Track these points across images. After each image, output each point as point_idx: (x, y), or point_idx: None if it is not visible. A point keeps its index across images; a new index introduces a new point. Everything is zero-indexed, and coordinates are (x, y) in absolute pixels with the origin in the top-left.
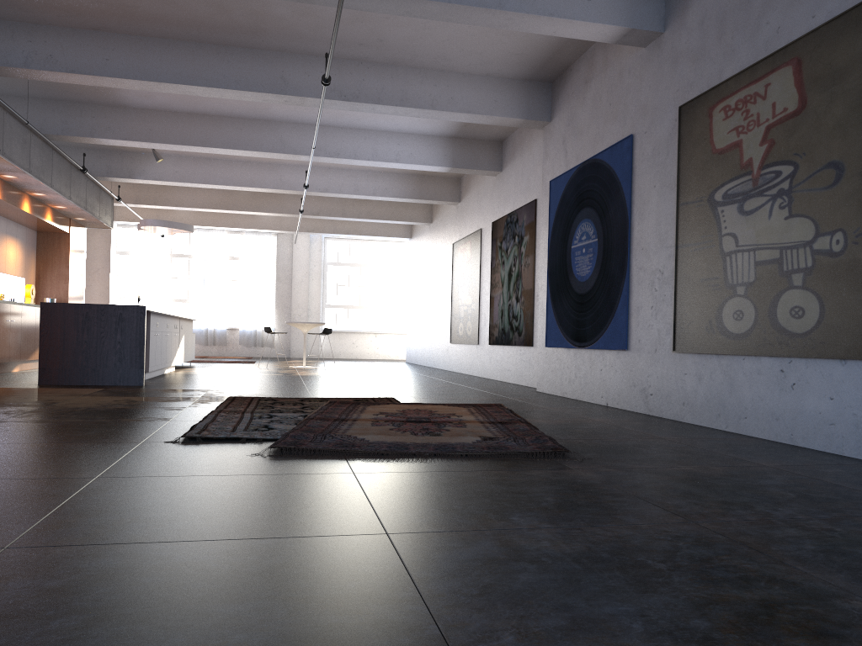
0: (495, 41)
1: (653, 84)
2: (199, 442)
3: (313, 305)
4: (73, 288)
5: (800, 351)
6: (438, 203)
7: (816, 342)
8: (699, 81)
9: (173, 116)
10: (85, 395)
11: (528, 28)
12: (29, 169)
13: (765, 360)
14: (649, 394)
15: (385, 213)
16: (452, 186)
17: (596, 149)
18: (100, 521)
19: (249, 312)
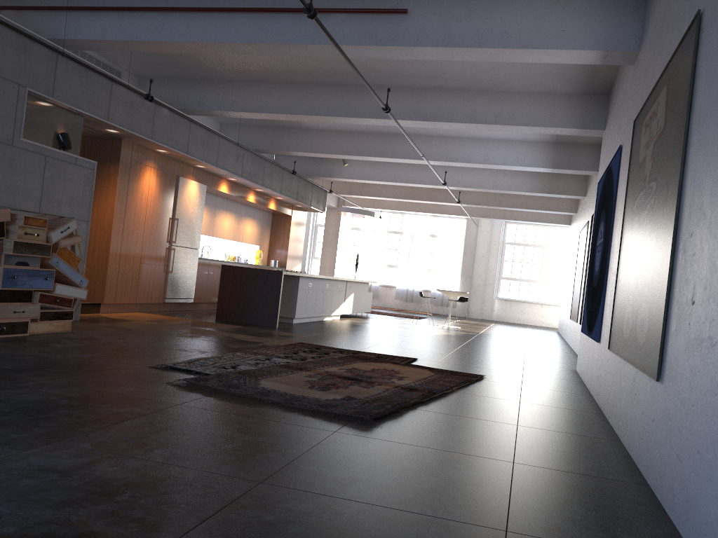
0: (533, 66)
1: (632, 99)
2: (167, 369)
3: (490, 277)
4: (292, 253)
5: (639, 363)
6: (566, 197)
7: (644, 356)
8: (643, 97)
9: (340, 134)
10: (215, 330)
11: (514, 58)
12: (241, 174)
13: (631, 368)
14: (600, 385)
15: (535, 203)
16: (579, 182)
17: (612, 156)
18: None
19: (439, 278)
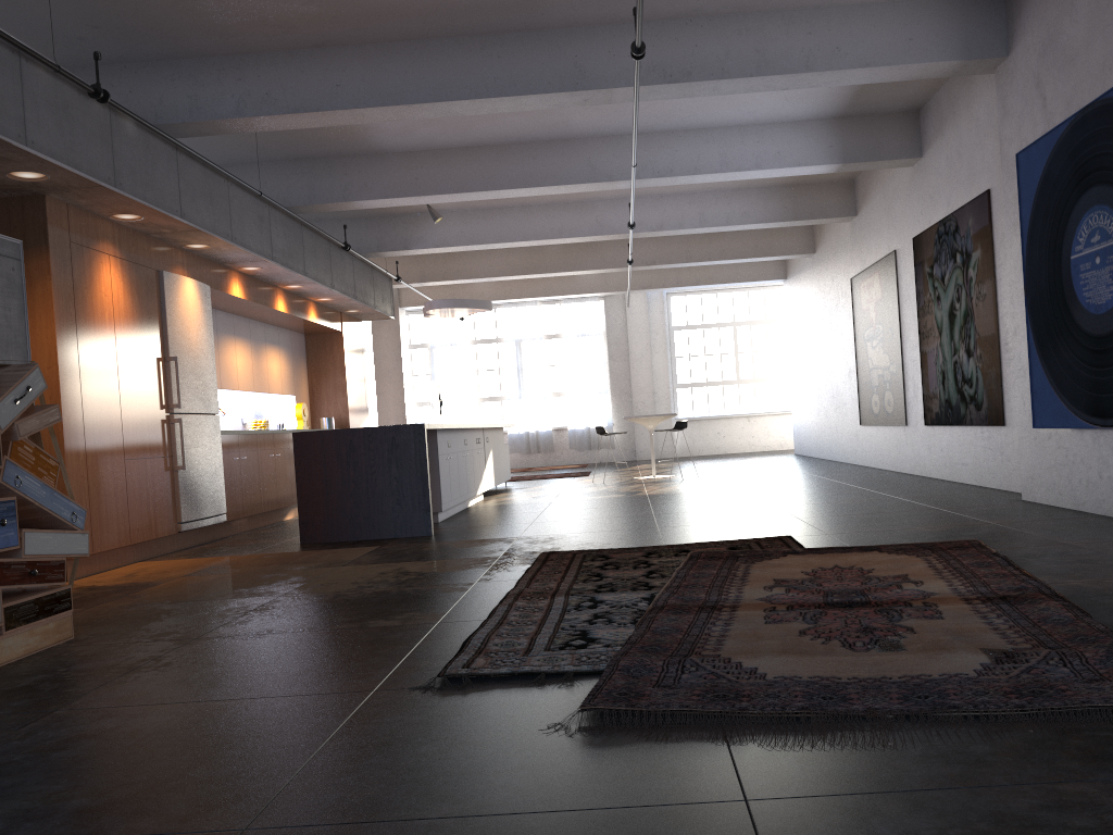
0: None
1: None
2: (466, 685)
3: (660, 387)
4: (354, 401)
5: None
6: (822, 222)
7: None
8: None
9: (444, 155)
10: (347, 564)
11: None
12: (272, 255)
13: None
14: None
15: (745, 248)
16: (842, 194)
17: (1107, 81)
18: None
19: (578, 405)
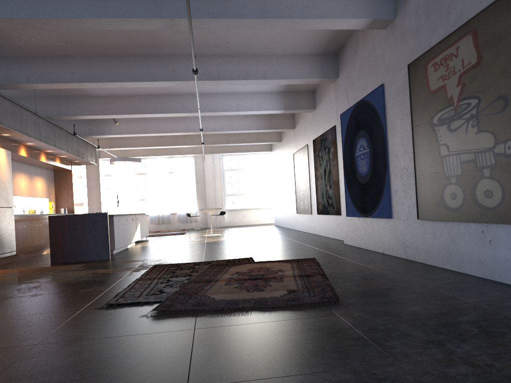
0: (296, 35)
1: (392, 51)
2: (115, 306)
3: (218, 195)
4: (76, 201)
5: (492, 219)
6: (282, 130)
7: (501, 213)
8: (418, 48)
9: (119, 98)
10: (72, 270)
11: (309, 26)
12: (40, 138)
13: (472, 225)
14: (406, 246)
15: (253, 138)
16: (289, 119)
17: (364, 93)
18: None
19: (182, 203)
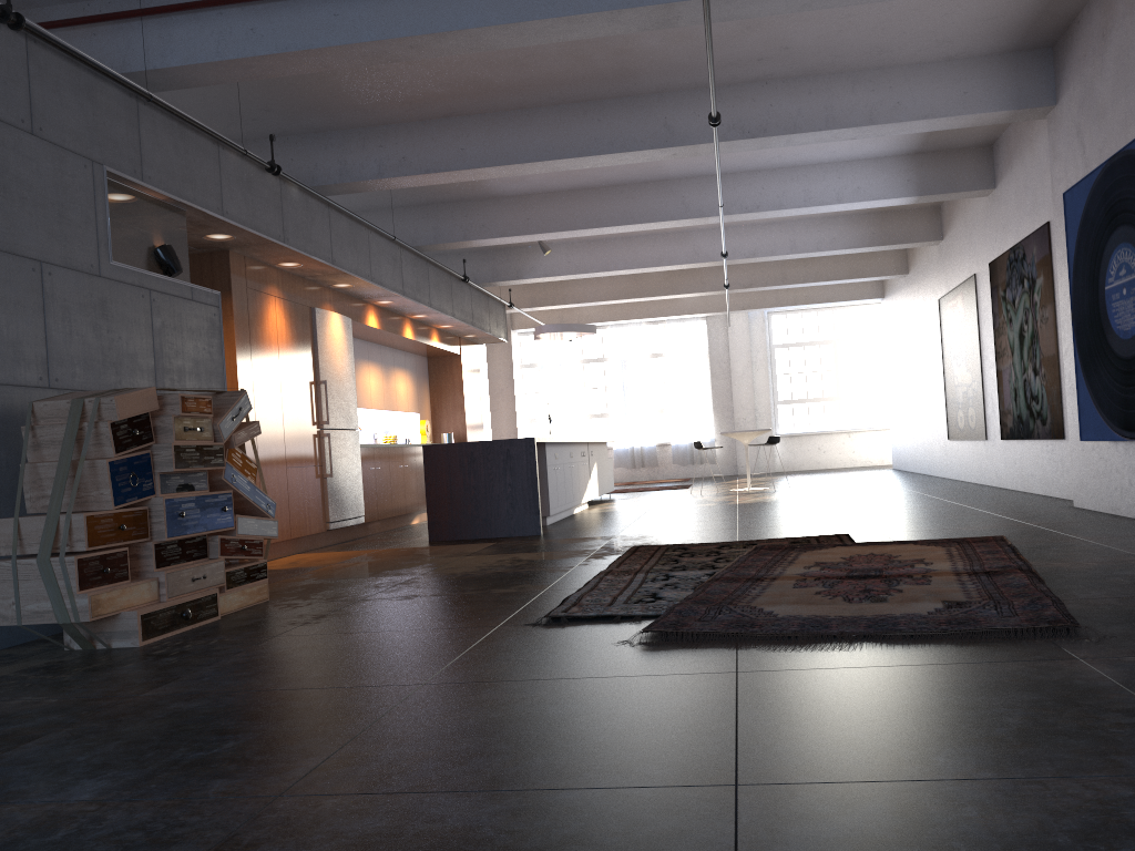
0: (950, 9)
1: None
2: (564, 623)
3: (761, 404)
4: (471, 418)
5: None
6: (910, 246)
7: None
8: None
9: (552, 197)
10: (470, 555)
11: None
12: (403, 290)
13: None
14: None
15: (840, 270)
16: (928, 219)
17: (1128, 134)
18: (395, 754)
19: (681, 421)
